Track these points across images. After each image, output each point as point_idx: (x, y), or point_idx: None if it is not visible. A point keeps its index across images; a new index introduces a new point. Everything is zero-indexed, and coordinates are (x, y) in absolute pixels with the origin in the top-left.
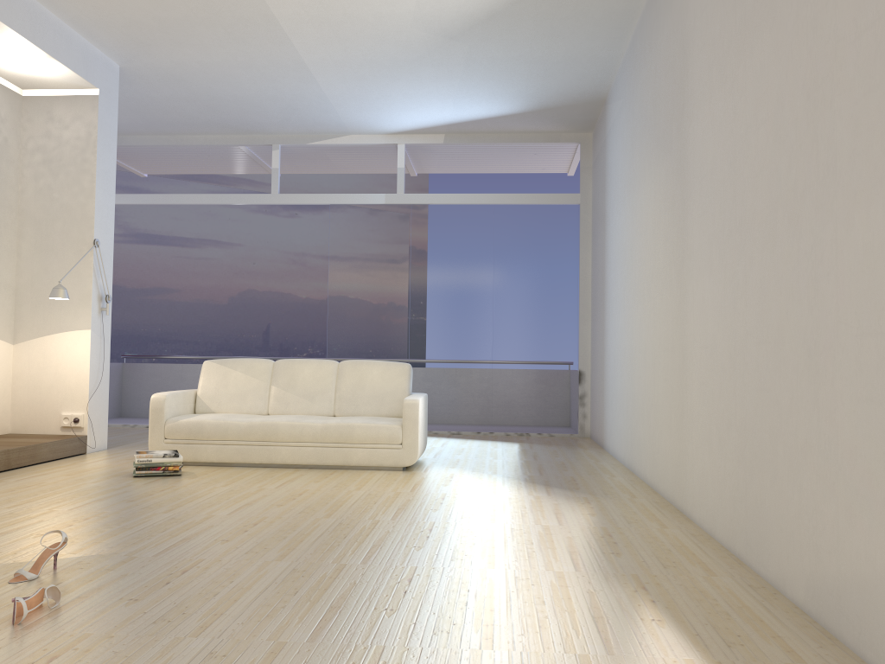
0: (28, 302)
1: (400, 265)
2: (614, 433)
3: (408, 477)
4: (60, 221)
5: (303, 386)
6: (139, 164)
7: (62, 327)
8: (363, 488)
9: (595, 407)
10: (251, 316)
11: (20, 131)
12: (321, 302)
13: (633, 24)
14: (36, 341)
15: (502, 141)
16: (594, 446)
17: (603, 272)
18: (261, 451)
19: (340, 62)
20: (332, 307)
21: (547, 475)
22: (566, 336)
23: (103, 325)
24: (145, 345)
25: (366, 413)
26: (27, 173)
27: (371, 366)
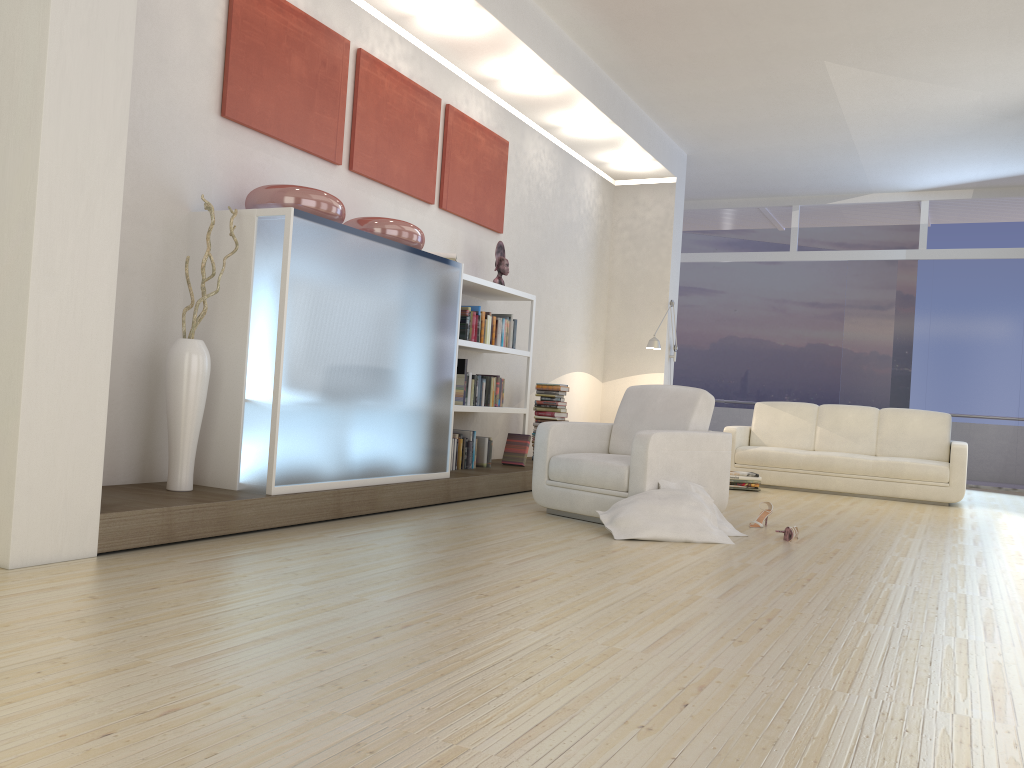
0: (614, 349)
1: (919, 319)
2: None
3: (958, 510)
4: (641, 285)
5: (847, 429)
6: None
7: (641, 370)
8: (926, 512)
9: None
10: (730, 362)
11: (612, 214)
12: (800, 349)
13: None
14: (620, 381)
15: None
16: None
17: None
18: (817, 479)
19: (888, 141)
20: (846, 358)
21: None
22: None
23: (669, 369)
24: None
25: (906, 455)
26: (616, 247)
27: (911, 414)
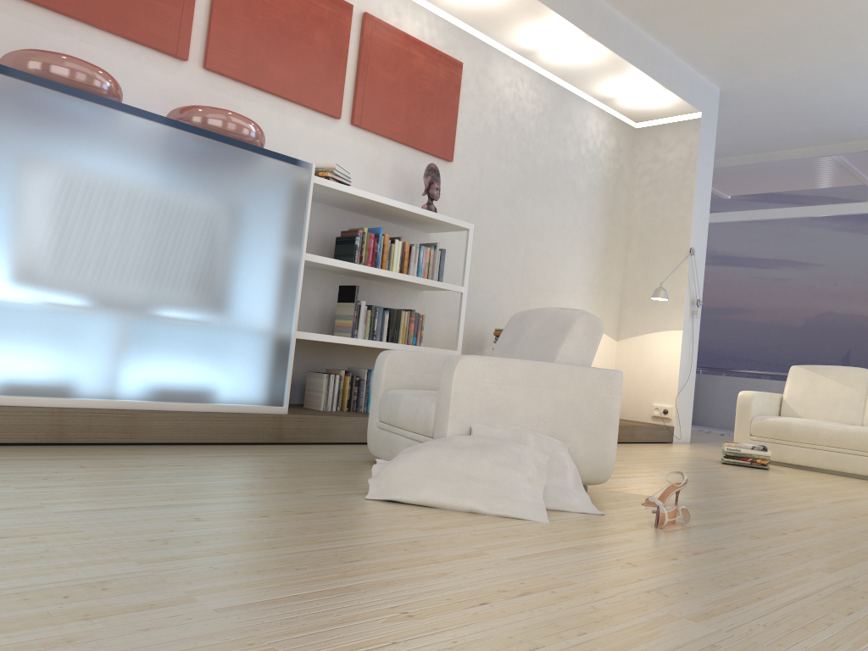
0: (630, 304)
1: None
2: None
3: None
4: (660, 234)
5: None
6: (724, 186)
7: (657, 327)
8: None
9: None
10: (829, 340)
11: (632, 159)
12: None
13: None
14: (635, 339)
15: None
16: None
17: None
18: (855, 461)
19: None
20: None
21: None
22: None
23: (692, 327)
24: (716, 362)
25: None
26: (635, 194)
27: None
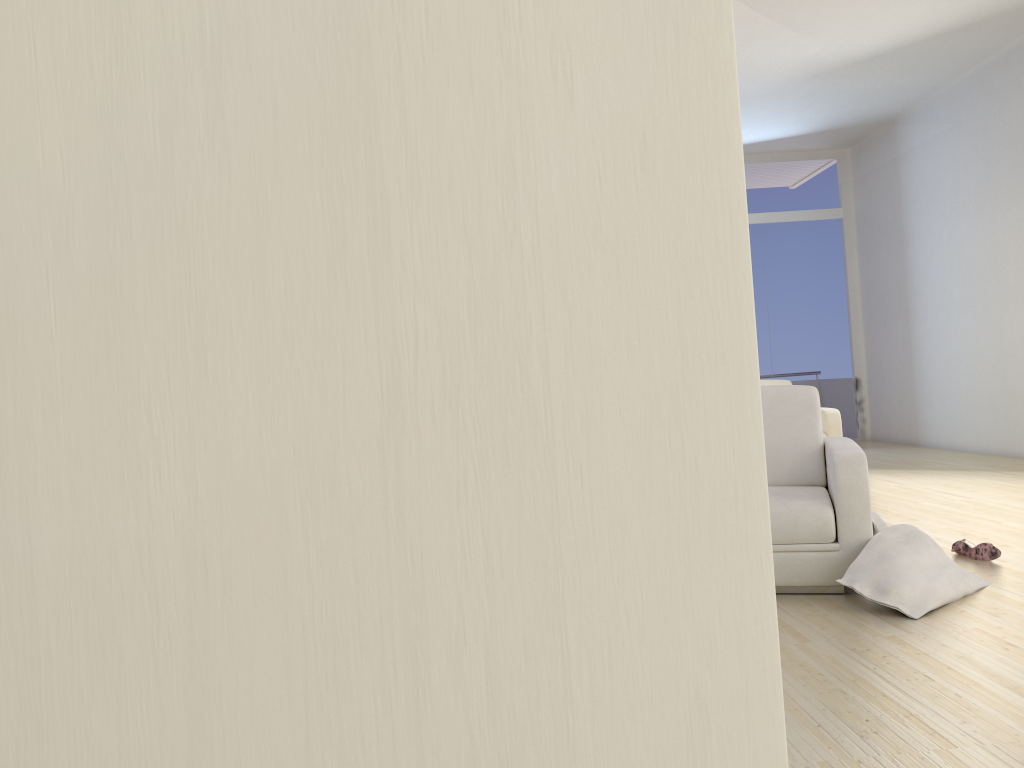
0: None
1: None
2: (952, 428)
3: None
4: None
5: None
6: None
7: None
8: None
9: (885, 410)
10: None
11: None
12: None
13: (986, 59)
14: None
15: (764, 161)
16: (904, 445)
17: (903, 283)
18: None
19: None
20: None
21: (956, 465)
22: (840, 346)
23: None
24: None
25: None
26: None
27: None
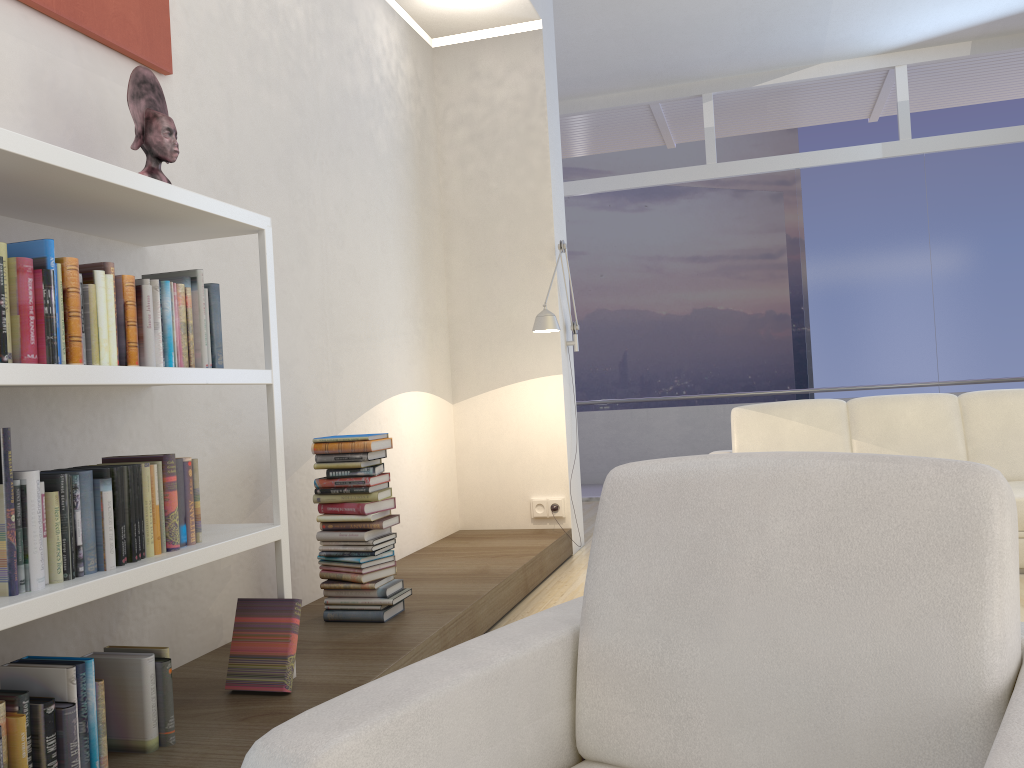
0: (467, 342)
1: (913, 246)
2: None
3: None
4: (502, 221)
5: (911, 438)
6: None
7: (520, 373)
8: None
9: None
10: (604, 344)
11: (434, 99)
12: (685, 318)
13: None
14: (485, 397)
15: None
16: None
17: None
18: None
19: None
20: (811, 317)
21: None
22: None
23: (568, 367)
24: None
25: None
26: (449, 157)
27: (1021, 398)
